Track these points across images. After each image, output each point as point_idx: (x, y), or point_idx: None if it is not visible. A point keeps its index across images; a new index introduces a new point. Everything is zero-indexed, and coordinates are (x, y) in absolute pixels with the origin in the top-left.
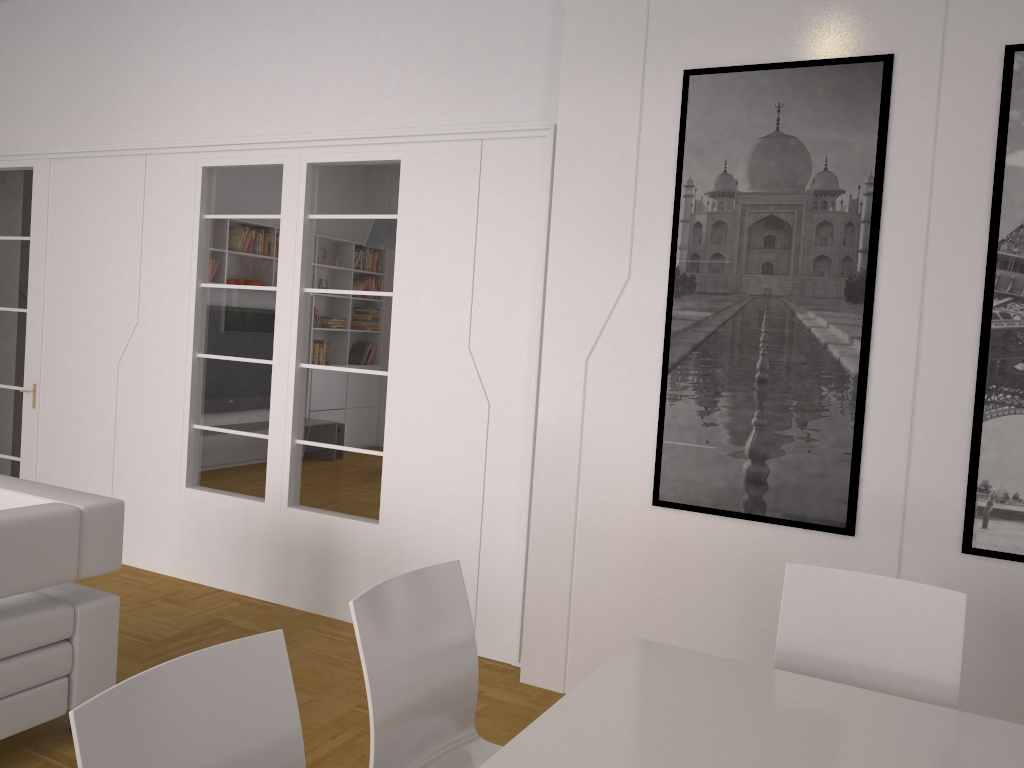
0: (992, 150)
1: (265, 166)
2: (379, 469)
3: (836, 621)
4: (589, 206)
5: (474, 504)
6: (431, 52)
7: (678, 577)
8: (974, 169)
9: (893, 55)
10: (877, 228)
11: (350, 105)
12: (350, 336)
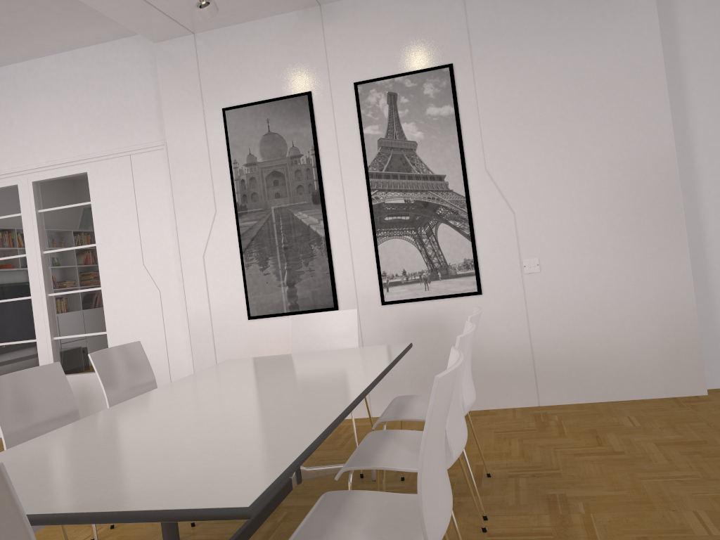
0: (358, 128)
1: (6, 187)
2: (106, 341)
3: (312, 334)
4: (190, 180)
5: (162, 345)
6: (93, 113)
7: (267, 351)
8: (353, 137)
9: (311, 91)
10: (320, 169)
11: (52, 146)
12: (76, 272)
